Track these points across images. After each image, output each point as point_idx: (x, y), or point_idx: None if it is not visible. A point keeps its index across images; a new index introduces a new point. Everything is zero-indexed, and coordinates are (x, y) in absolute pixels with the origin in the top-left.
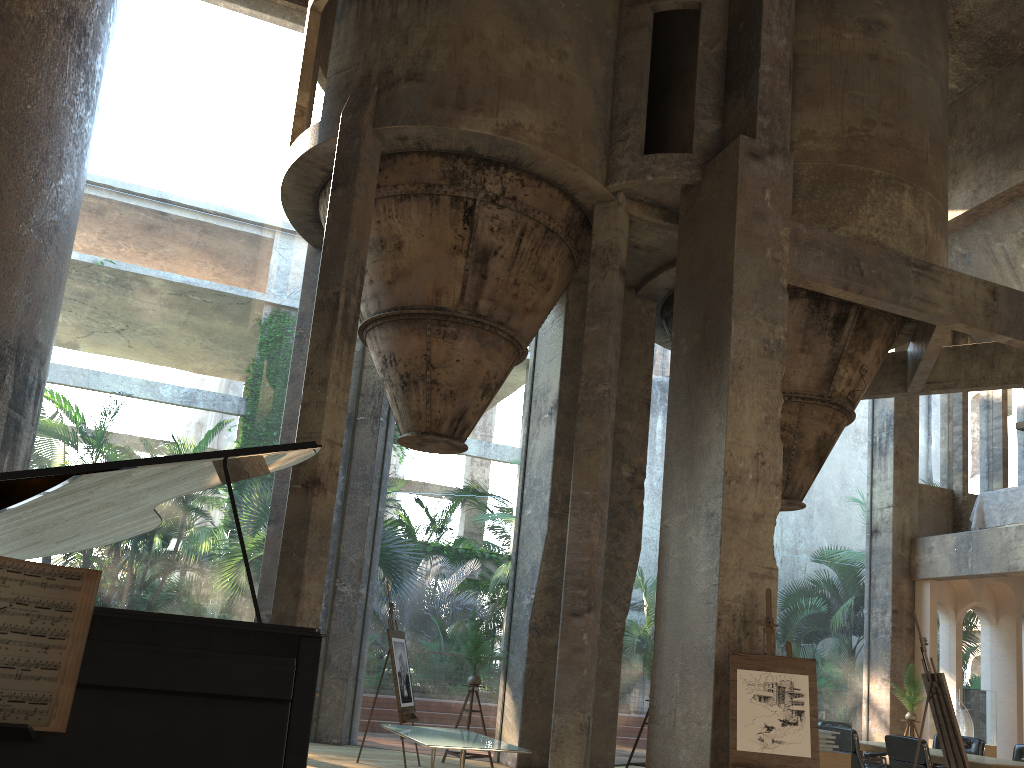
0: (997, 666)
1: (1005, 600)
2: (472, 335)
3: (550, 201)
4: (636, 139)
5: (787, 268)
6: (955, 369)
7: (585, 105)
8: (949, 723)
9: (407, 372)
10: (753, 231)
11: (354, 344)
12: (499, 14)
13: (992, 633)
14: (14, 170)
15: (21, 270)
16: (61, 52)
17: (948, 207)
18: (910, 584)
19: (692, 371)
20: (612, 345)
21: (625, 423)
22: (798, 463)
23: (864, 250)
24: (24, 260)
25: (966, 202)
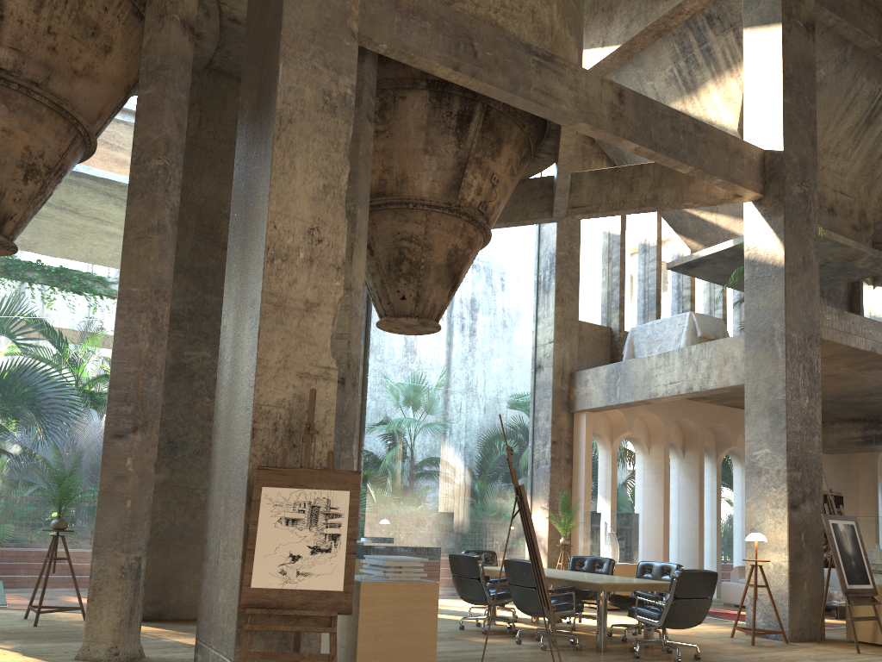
0: (648, 492)
1: (656, 430)
2: None
3: None
4: None
5: (385, 36)
6: (598, 193)
7: None
8: (531, 541)
9: None
10: None
11: None
12: None
13: (645, 462)
14: None
15: None
16: None
17: (605, 44)
18: (569, 416)
19: (250, 136)
20: (170, 112)
21: None
22: (428, 279)
23: (479, 29)
24: None
25: (620, 38)
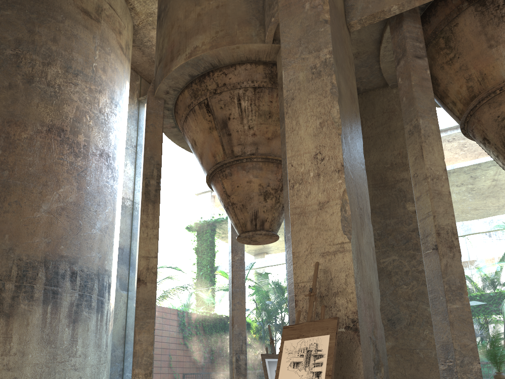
0: None
1: None
2: (238, 169)
3: (247, 72)
4: (267, 4)
5: (392, 1)
6: None
7: (237, 9)
8: None
9: (224, 204)
10: (292, 1)
11: (157, 203)
12: (183, 2)
13: None
14: (26, 194)
15: (39, 230)
16: (47, 142)
17: None
18: None
19: None
20: None
21: (402, 174)
22: None
23: None
24: (41, 226)
25: None
